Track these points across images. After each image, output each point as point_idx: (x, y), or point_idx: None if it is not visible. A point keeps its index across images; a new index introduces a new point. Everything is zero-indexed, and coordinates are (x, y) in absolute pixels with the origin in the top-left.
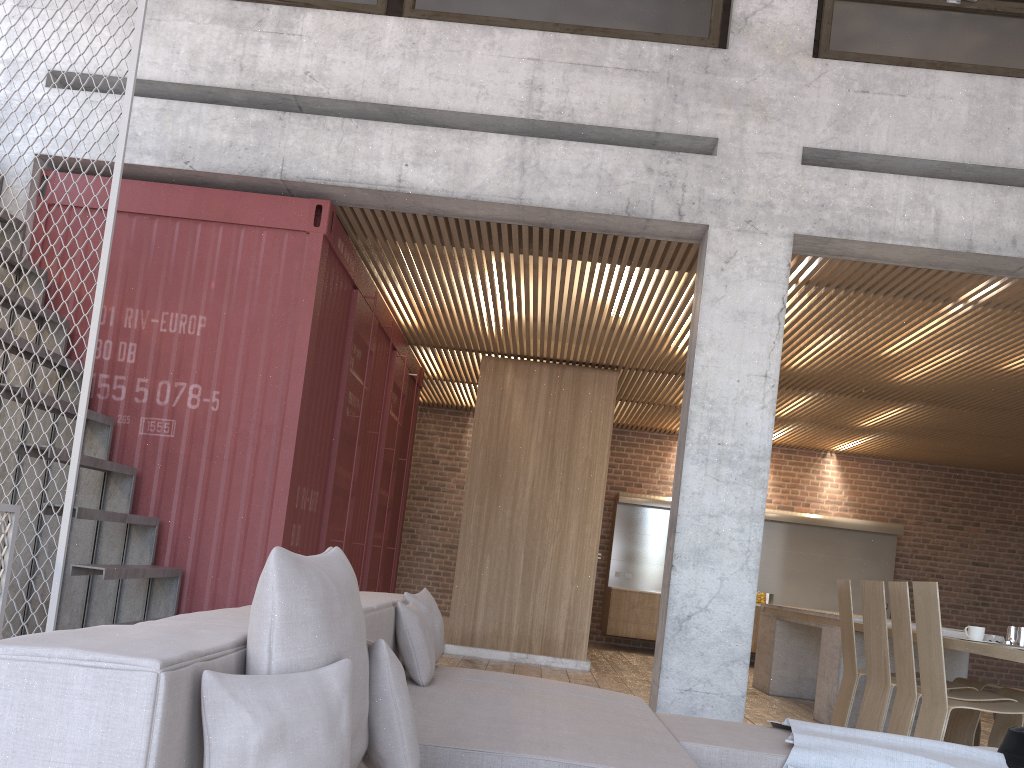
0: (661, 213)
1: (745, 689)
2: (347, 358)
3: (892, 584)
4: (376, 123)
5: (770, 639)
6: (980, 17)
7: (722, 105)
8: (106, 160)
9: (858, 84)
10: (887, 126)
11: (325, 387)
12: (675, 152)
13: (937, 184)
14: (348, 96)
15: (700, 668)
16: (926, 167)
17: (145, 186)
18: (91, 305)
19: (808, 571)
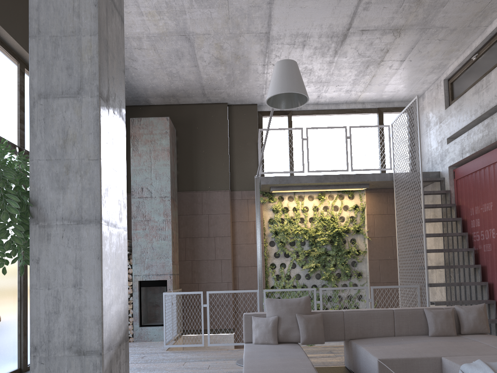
0: None
1: None
2: None
3: None
4: None
5: None
6: None
7: None
8: (459, 160)
9: None
10: None
11: None
12: None
13: None
14: None
15: None
16: None
17: (471, 162)
18: (468, 209)
19: None
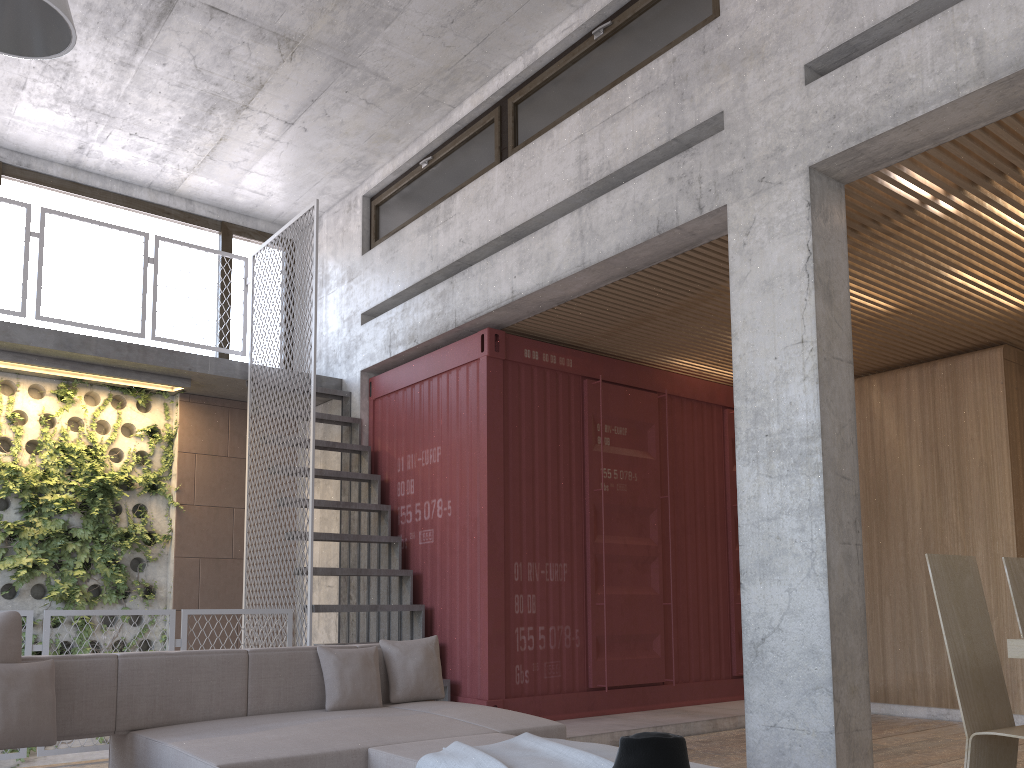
0: (685, 216)
1: (832, 723)
2: (586, 440)
3: None
4: (496, 254)
5: None
6: None
7: (721, 75)
8: (384, 359)
9: None
10: None
11: (548, 473)
12: (688, 149)
13: (970, 3)
14: (480, 243)
15: (781, 699)
16: None
17: (407, 366)
18: (394, 460)
19: None
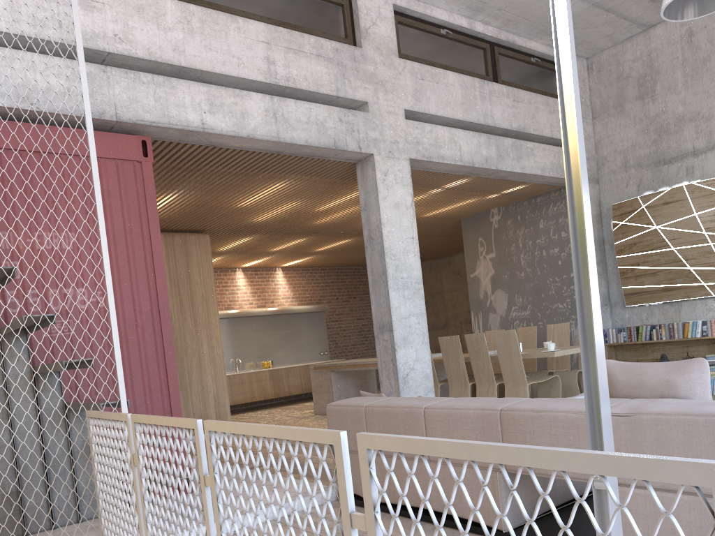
0: (351, 147)
1: None
2: None
3: (469, 335)
4: (177, 80)
5: (328, 384)
6: (452, 42)
7: (366, 82)
8: None
9: (419, 75)
10: (434, 99)
11: None
12: (350, 109)
13: (457, 131)
14: (152, 57)
15: None
16: (447, 121)
17: None
18: None
19: (286, 342)
